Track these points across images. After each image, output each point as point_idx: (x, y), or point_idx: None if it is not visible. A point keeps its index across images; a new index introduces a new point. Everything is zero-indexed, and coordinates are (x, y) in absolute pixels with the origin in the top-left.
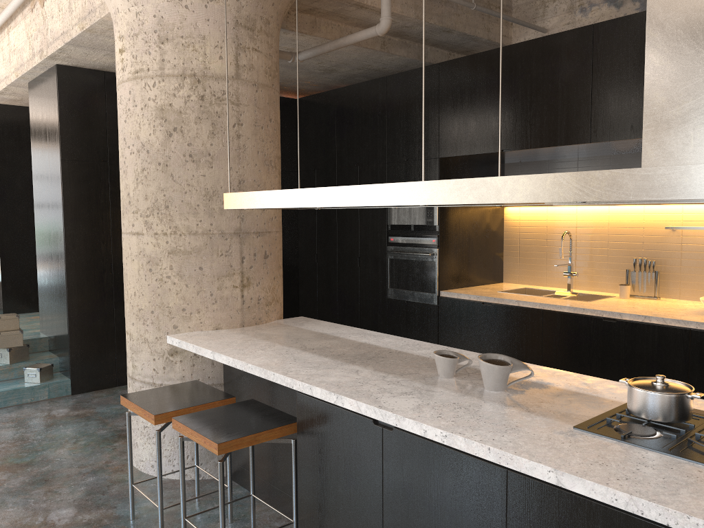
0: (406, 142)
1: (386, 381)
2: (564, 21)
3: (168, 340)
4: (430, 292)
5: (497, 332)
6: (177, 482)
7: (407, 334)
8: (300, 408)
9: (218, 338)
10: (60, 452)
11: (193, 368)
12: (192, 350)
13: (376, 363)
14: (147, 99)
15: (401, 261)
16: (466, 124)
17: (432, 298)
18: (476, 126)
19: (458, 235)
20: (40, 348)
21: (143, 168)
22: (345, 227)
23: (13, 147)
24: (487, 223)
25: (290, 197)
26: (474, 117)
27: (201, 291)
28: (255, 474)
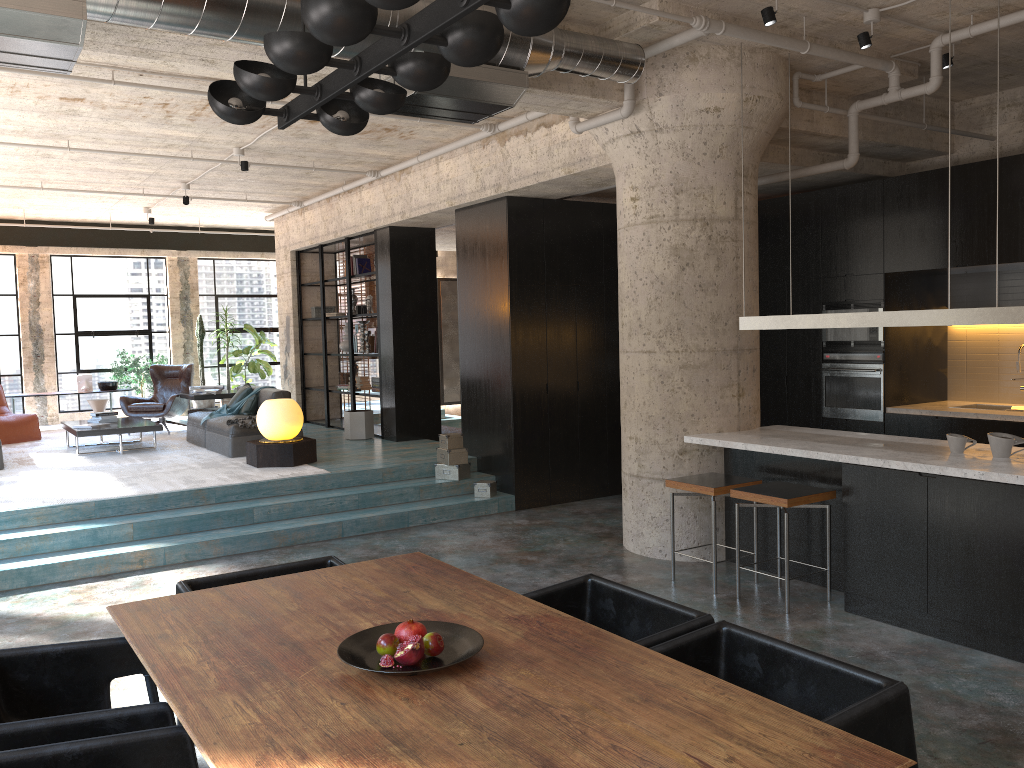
0: (844, 257)
1: (912, 455)
2: (1015, 129)
3: (685, 440)
4: (874, 409)
5: None
6: (686, 563)
7: None
8: (846, 475)
9: (732, 437)
10: (560, 545)
11: (699, 465)
12: (717, 445)
13: (891, 447)
14: (662, 239)
15: (838, 378)
16: (915, 240)
17: (876, 415)
18: (927, 242)
19: (902, 350)
20: (470, 468)
21: (656, 296)
22: (769, 345)
23: (406, 269)
24: (930, 338)
25: (817, 320)
26: (924, 233)
27: (707, 400)
28: (762, 551)
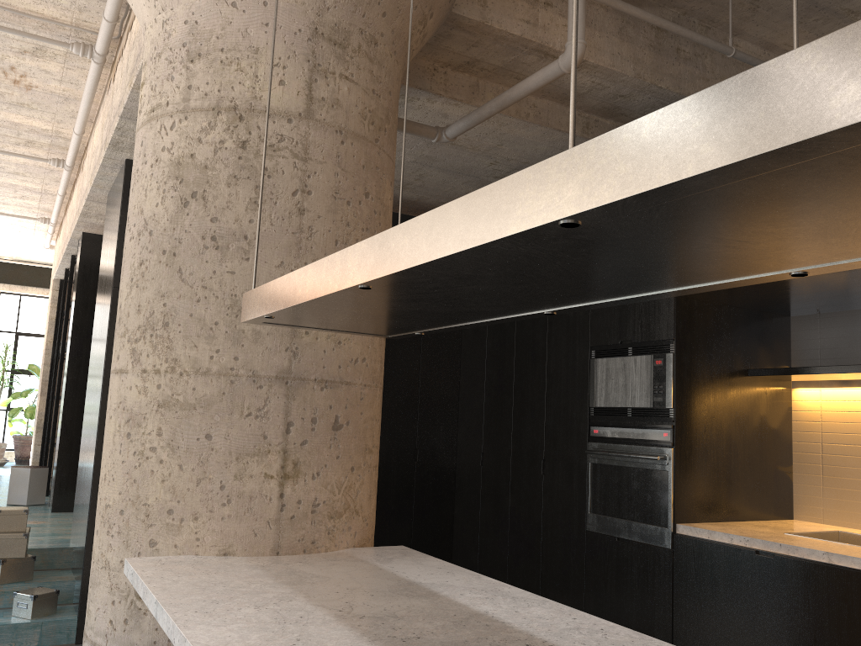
0: None
1: None
2: None
3: (124, 568)
4: (659, 525)
5: (787, 611)
6: None
7: (618, 597)
8: None
9: (206, 573)
10: None
11: None
12: (140, 593)
13: None
14: (160, 149)
15: (609, 468)
16: None
17: (661, 536)
18: None
19: (709, 428)
20: (59, 563)
21: (141, 260)
22: (525, 411)
23: None
24: (761, 413)
25: (320, 276)
26: None
27: (205, 480)
28: None
